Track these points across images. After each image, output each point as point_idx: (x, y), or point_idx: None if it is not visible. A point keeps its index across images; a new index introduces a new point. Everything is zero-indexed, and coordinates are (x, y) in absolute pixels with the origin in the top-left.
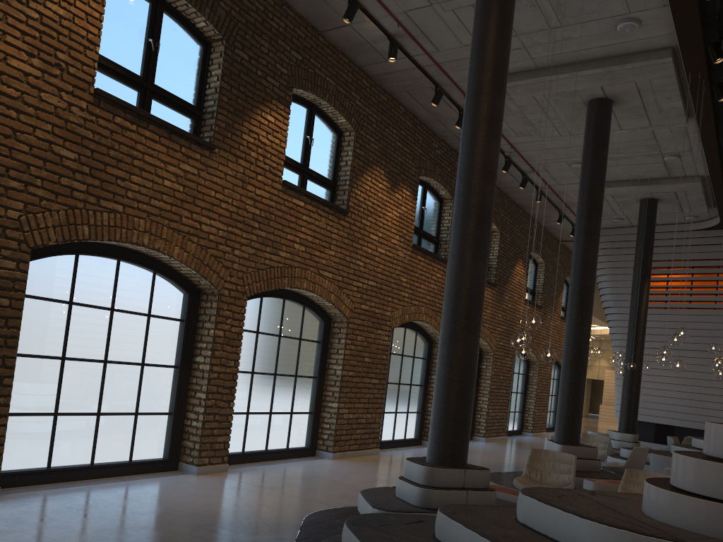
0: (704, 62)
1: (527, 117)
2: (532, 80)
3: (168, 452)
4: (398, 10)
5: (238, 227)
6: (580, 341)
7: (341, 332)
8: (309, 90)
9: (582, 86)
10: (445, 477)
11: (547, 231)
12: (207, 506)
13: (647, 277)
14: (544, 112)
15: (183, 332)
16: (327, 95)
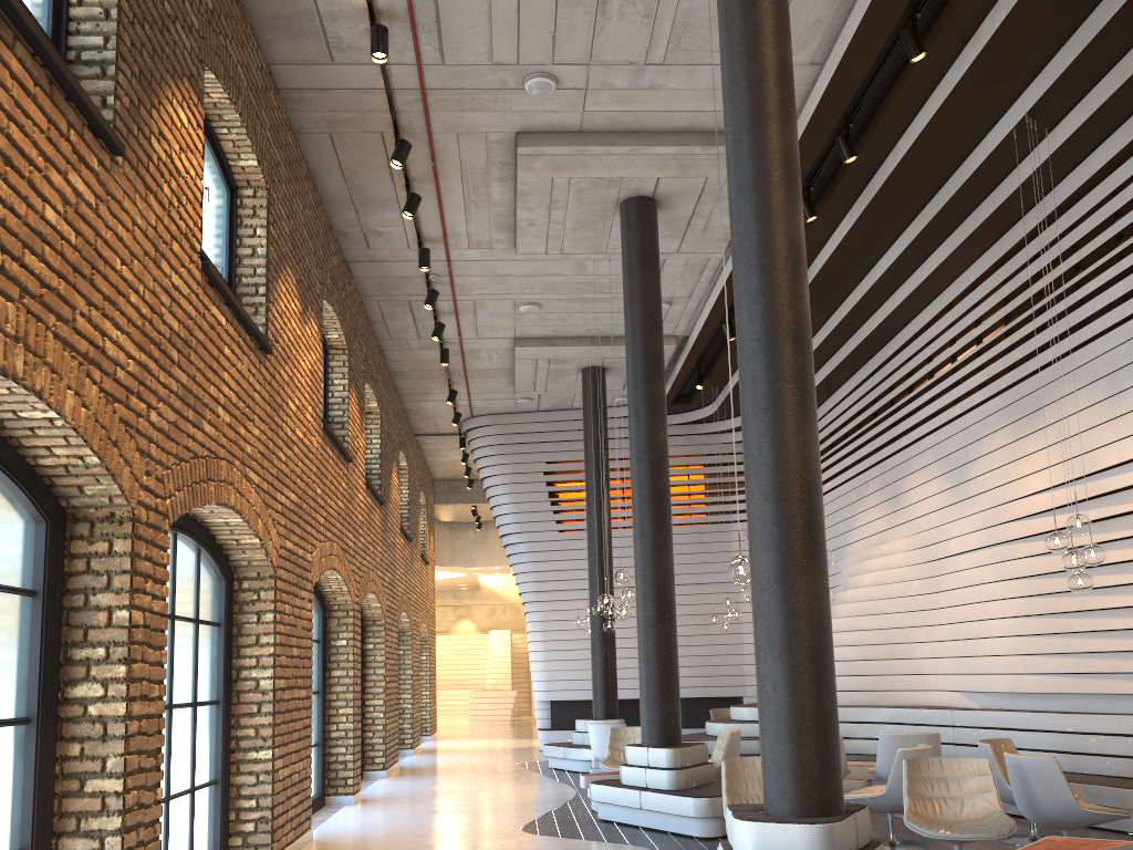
0: (814, 161)
1: (518, 214)
2: (570, 149)
3: None
4: None
5: (154, 356)
6: (666, 576)
7: (261, 599)
8: (222, 81)
9: (633, 172)
10: (847, 837)
11: (407, 418)
12: None
13: (607, 482)
14: (549, 209)
15: (41, 625)
16: (241, 102)
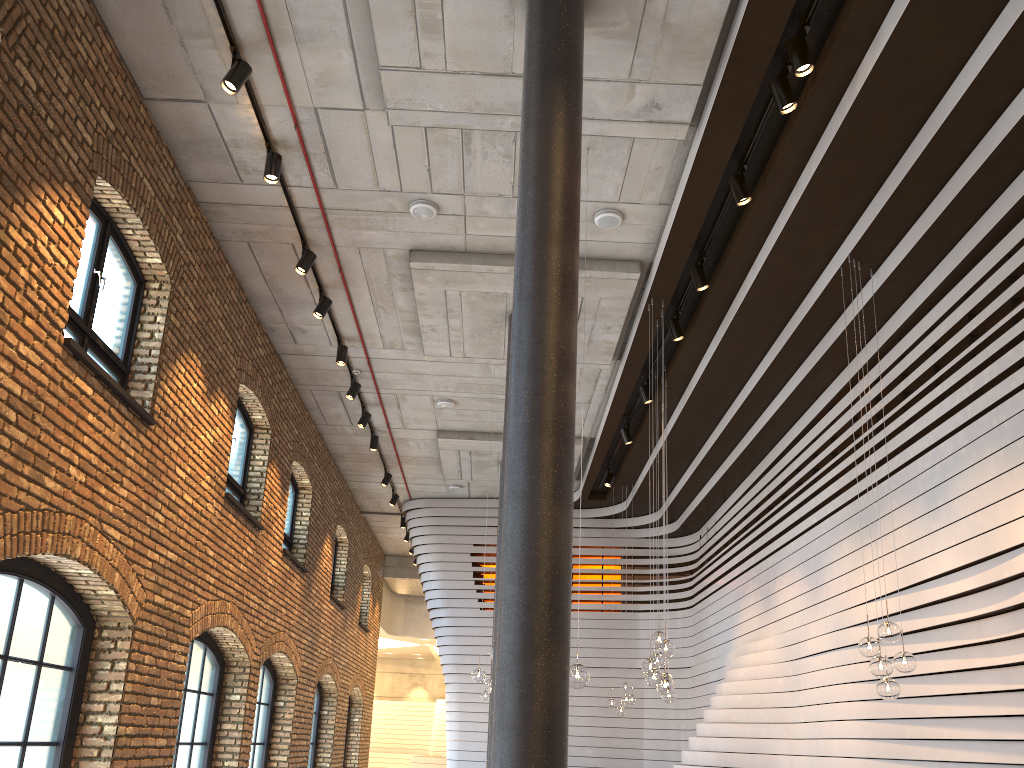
0: (674, 288)
1: (420, 320)
2: (456, 266)
3: None
4: (306, 102)
5: None
6: None
7: (118, 648)
8: (120, 189)
9: None
10: None
11: (352, 496)
12: None
13: None
14: (447, 317)
15: None
16: (143, 209)
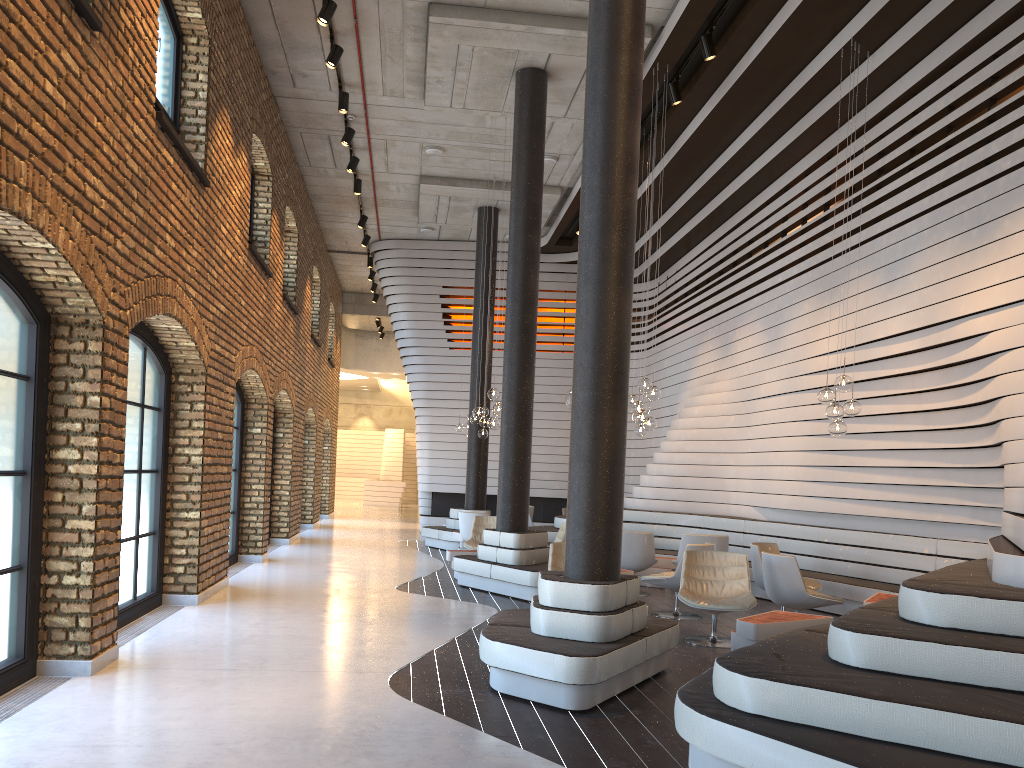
0: (681, 54)
1: (427, 72)
2: (475, 23)
3: (22, 644)
4: None
5: (119, 195)
6: (527, 397)
7: (194, 392)
8: None
9: (529, 47)
10: (617, 595)
11: (322, 236)
12: (255, 720)
13: (492, 310)
14: (455, 70)
15: (33, 403)
16: None
